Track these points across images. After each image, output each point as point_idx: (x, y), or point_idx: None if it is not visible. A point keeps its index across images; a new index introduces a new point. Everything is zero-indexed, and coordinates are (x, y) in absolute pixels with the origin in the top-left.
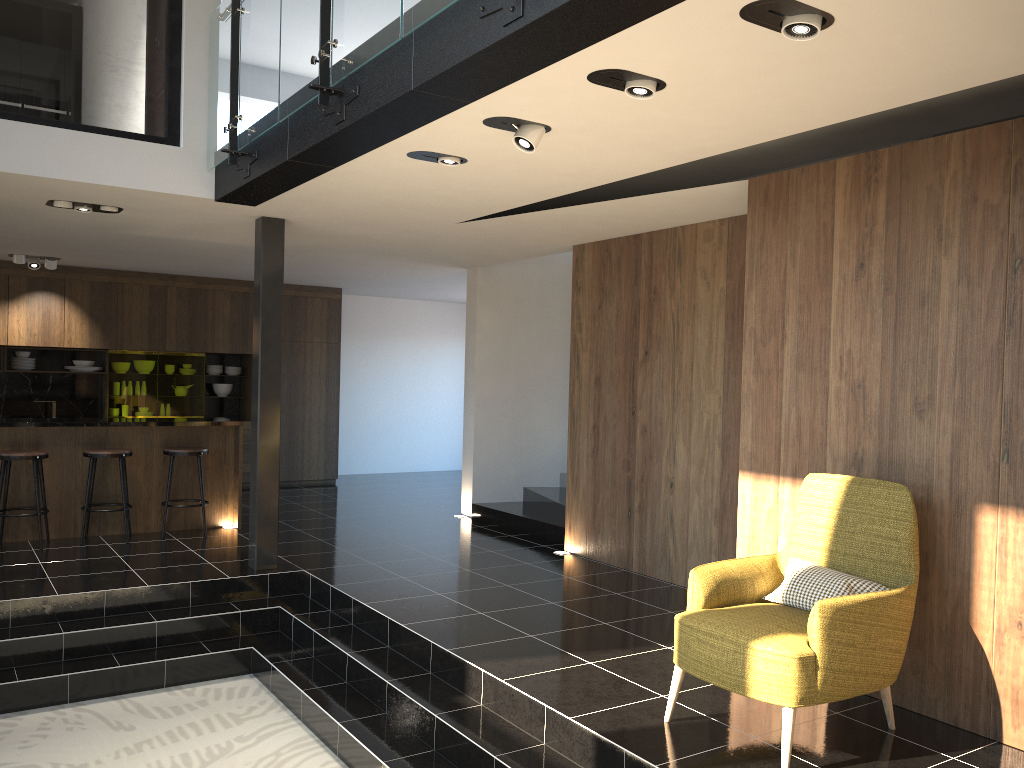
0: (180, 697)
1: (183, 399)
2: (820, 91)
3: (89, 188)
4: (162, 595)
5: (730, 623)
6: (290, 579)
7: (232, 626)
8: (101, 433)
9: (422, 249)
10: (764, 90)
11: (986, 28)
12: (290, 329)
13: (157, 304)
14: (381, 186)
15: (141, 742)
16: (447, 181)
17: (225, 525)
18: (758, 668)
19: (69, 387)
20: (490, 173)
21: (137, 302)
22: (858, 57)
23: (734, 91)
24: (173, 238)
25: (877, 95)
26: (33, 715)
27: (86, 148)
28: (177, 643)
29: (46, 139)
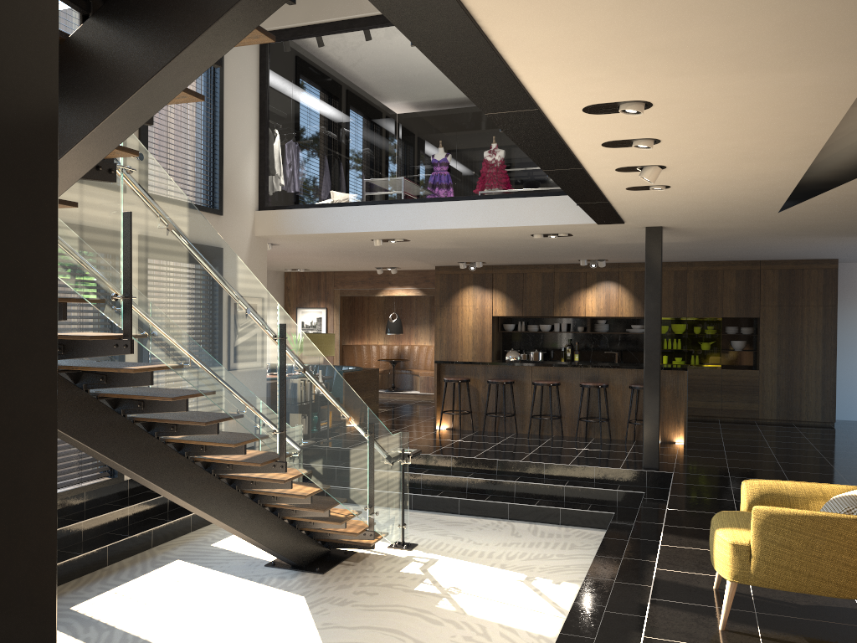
0: (560, 530)
1: (704, 352)
2: (758, 116)
3: (532, 228)
4: (576, 472)
5: (727, 518)
6: (662, 477)
7: (611, 499)
8: (595, 372)
9: (810, 229)
10: (720, 125)
11: (745, 75)
12: (787, 296)
13: (679, 284)
14: (662, 204)
15: (514, 543)
16: (691, 195)
17: (677, 442)
18: (716, 548)
19: (630, 343)
20: (703, 187)
21: (665, 283)
22: (718, 103)
23: (704, 130)
24: (633, 243)
25: (807, 107)
26: (488, 520)
27: (525, 206)
28: (576, 502)
29: (505, 205)
